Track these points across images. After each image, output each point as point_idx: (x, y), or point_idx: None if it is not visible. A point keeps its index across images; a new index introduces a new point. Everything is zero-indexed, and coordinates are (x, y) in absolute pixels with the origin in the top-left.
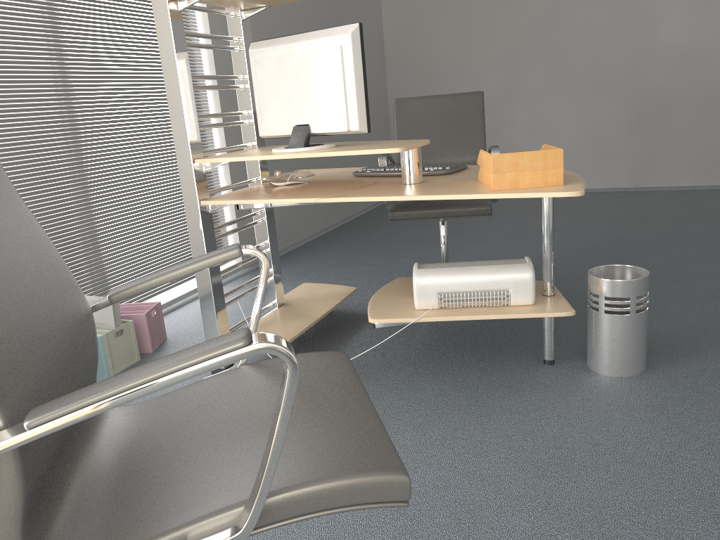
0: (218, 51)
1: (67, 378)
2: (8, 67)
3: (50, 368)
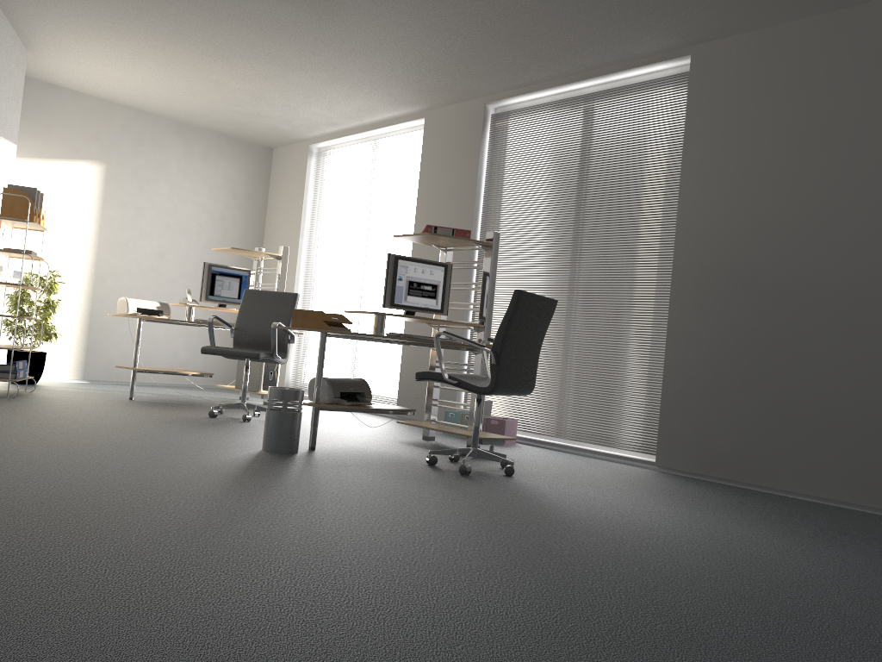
0: (679, 265)
1: (259, 335)
2: (522, 283)
3: (253, 329)
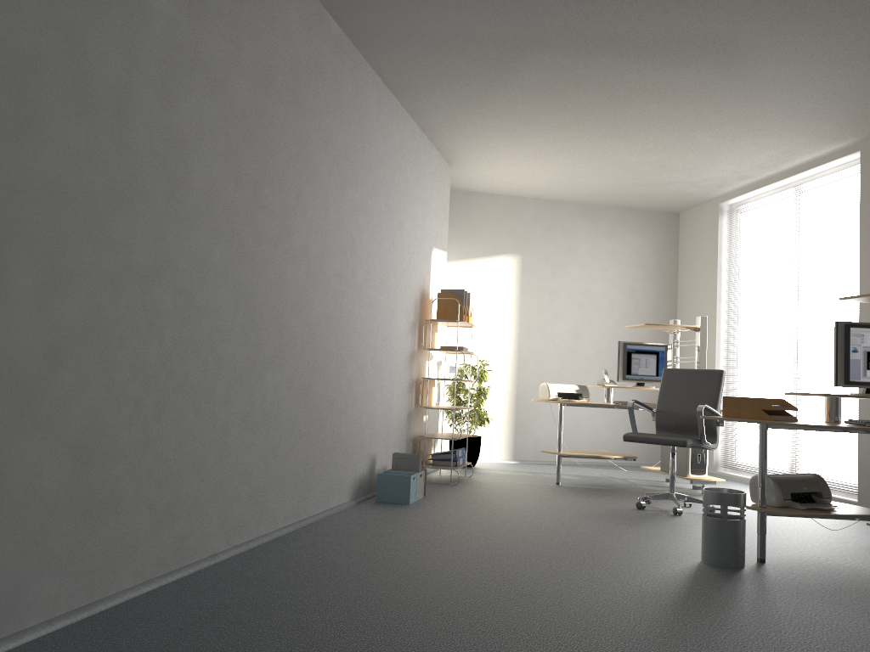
0: None
1: (683, 418)
2: None
3: (676, 412)
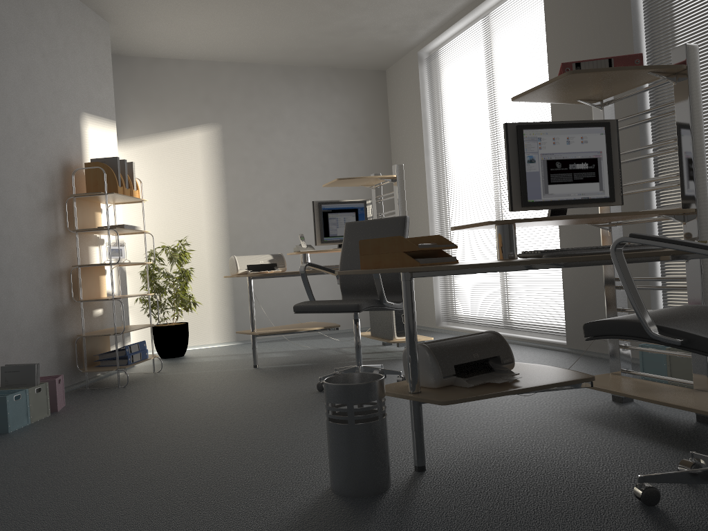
0: None
1: (368, 277)
2: None
3: None
